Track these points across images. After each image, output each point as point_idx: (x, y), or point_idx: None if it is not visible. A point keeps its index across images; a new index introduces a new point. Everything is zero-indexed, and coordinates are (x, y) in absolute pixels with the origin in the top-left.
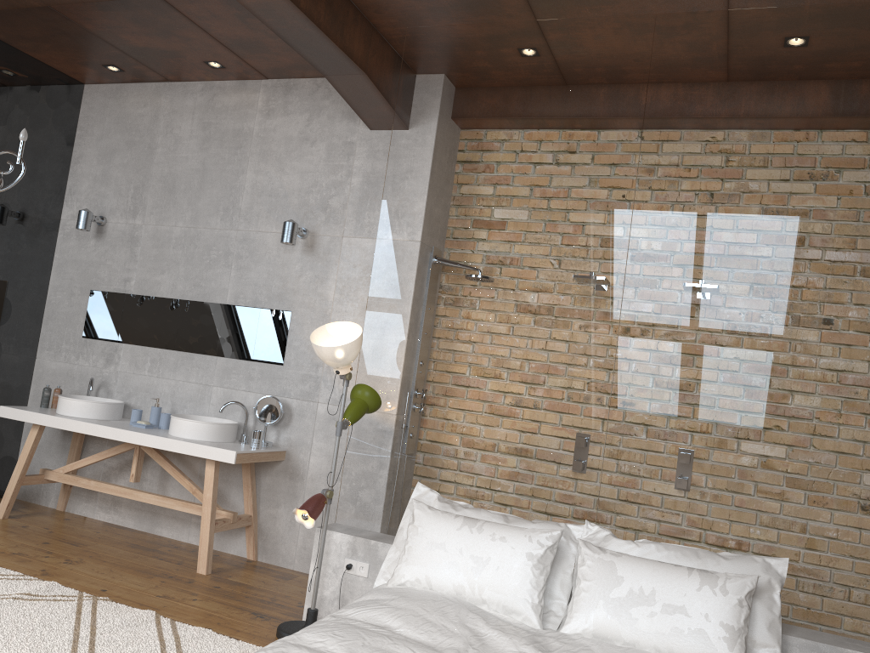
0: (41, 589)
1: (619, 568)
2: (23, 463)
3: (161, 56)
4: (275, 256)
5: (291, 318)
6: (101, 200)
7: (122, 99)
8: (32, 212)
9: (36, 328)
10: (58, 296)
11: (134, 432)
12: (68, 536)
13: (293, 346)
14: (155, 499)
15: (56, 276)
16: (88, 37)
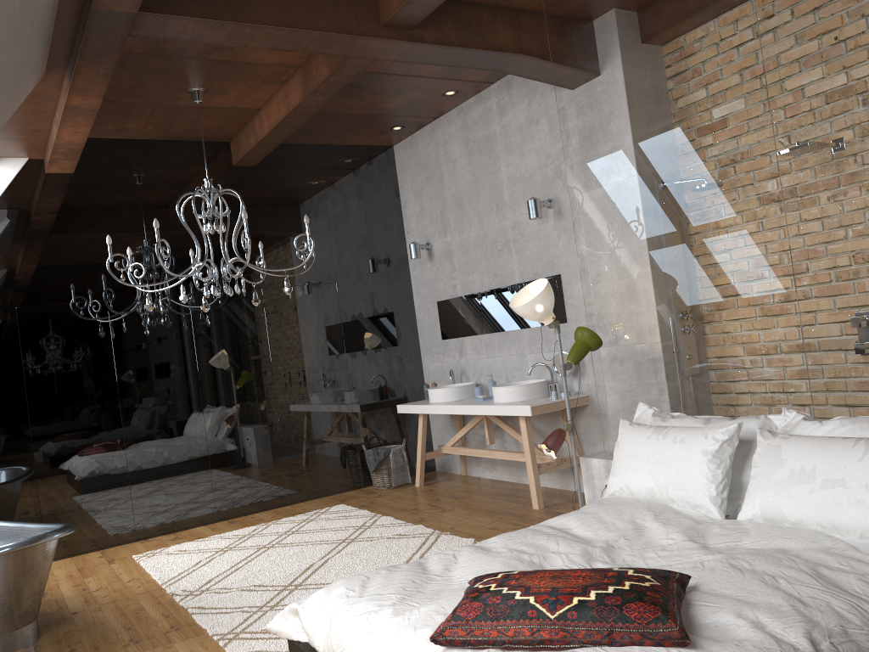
0: (408, 531)
1: (784, 450)
2: (420, 444)
3: (414, 106)
4: (538, 231)
5: (562, 280)
6: (424, 230)
7: (415, 146)
8: (385, 257)
9: (415, 341)
10: (421, 313)
11: (468, 405)
12: (455, 493)
13: (570, 304)
14: (505, 455)
15: (416, 298)
16: (363, 118)
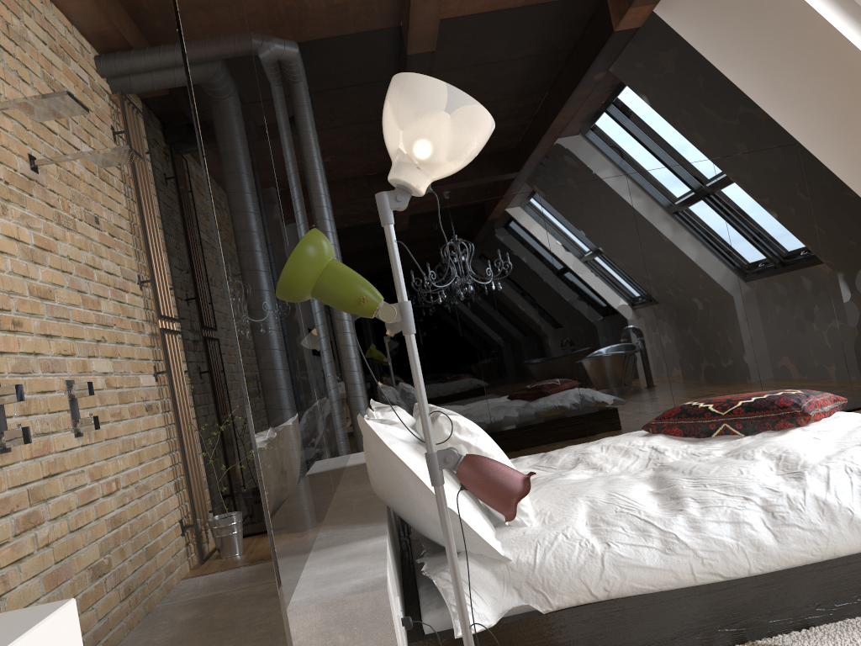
0: None
1: None
2: None
3: None
4: None
5: None
6: None
7: None
8: None
9: None
10: None
11: None
12: None
13: None
14: None
15: None
16: None
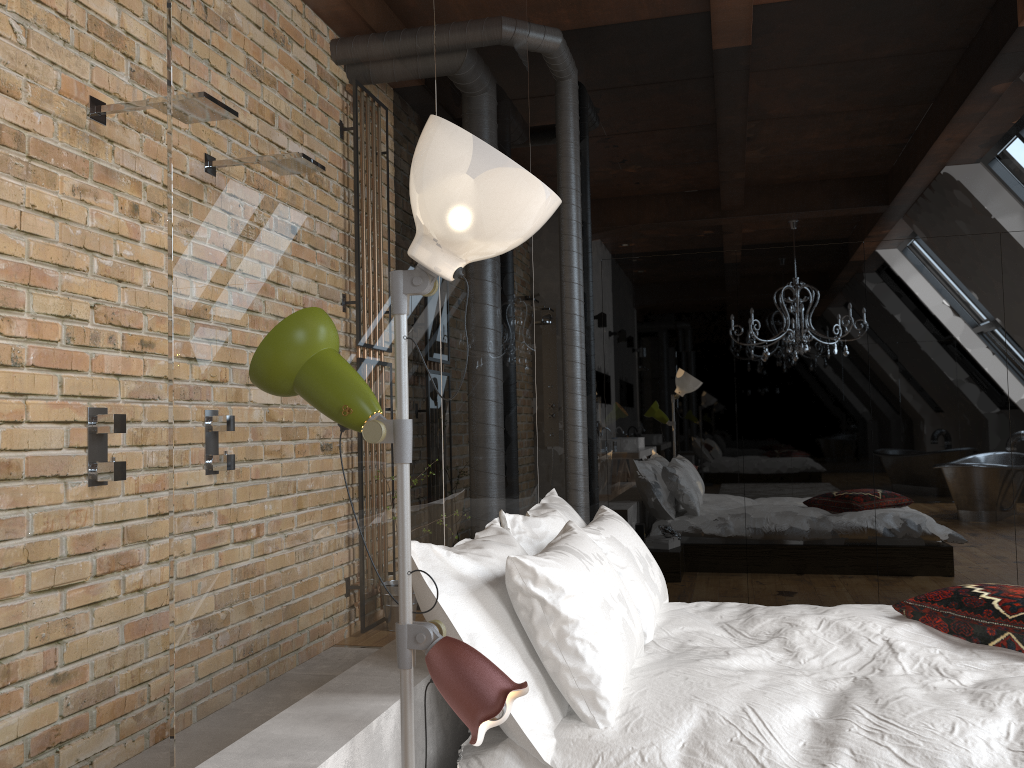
0: None
1: (619, 540)
2: None
3: None
4: None
5: None
6: None
7: None
8: None
9: None
10: None
11: None
12: None
13: None
14: None
15: None
16: None
